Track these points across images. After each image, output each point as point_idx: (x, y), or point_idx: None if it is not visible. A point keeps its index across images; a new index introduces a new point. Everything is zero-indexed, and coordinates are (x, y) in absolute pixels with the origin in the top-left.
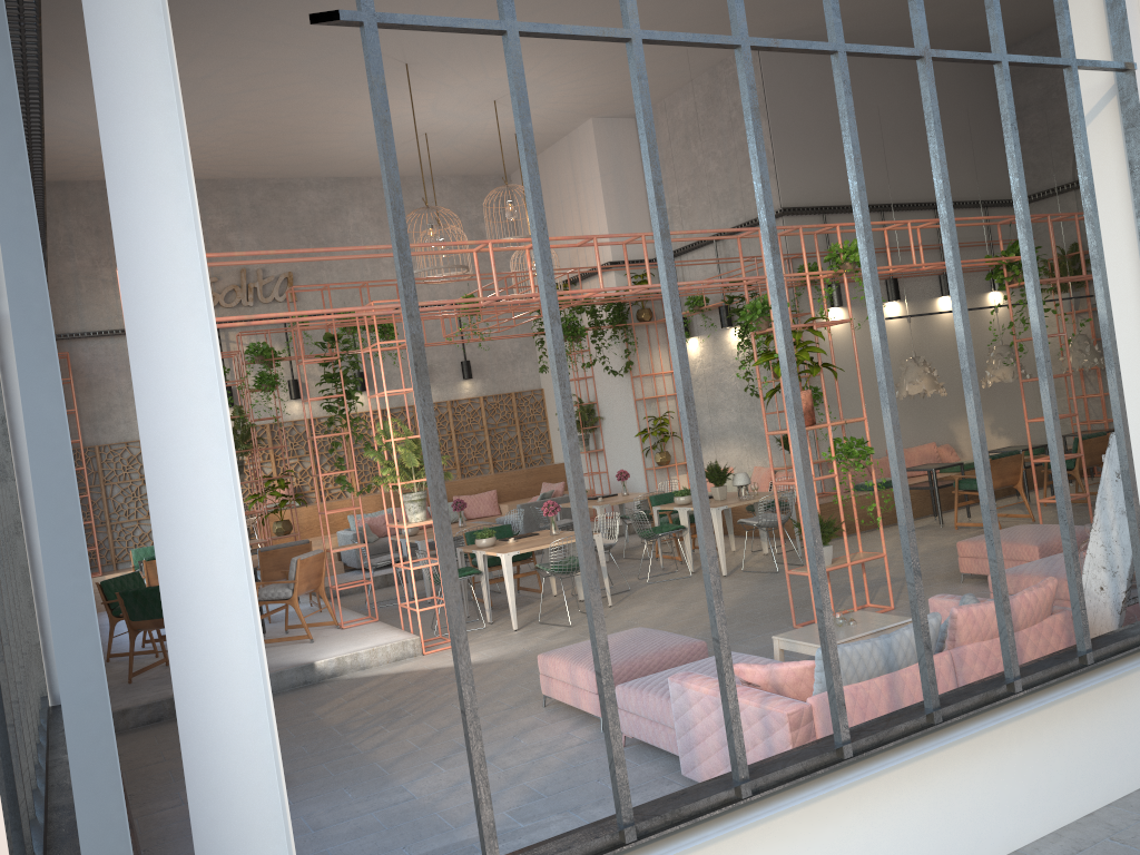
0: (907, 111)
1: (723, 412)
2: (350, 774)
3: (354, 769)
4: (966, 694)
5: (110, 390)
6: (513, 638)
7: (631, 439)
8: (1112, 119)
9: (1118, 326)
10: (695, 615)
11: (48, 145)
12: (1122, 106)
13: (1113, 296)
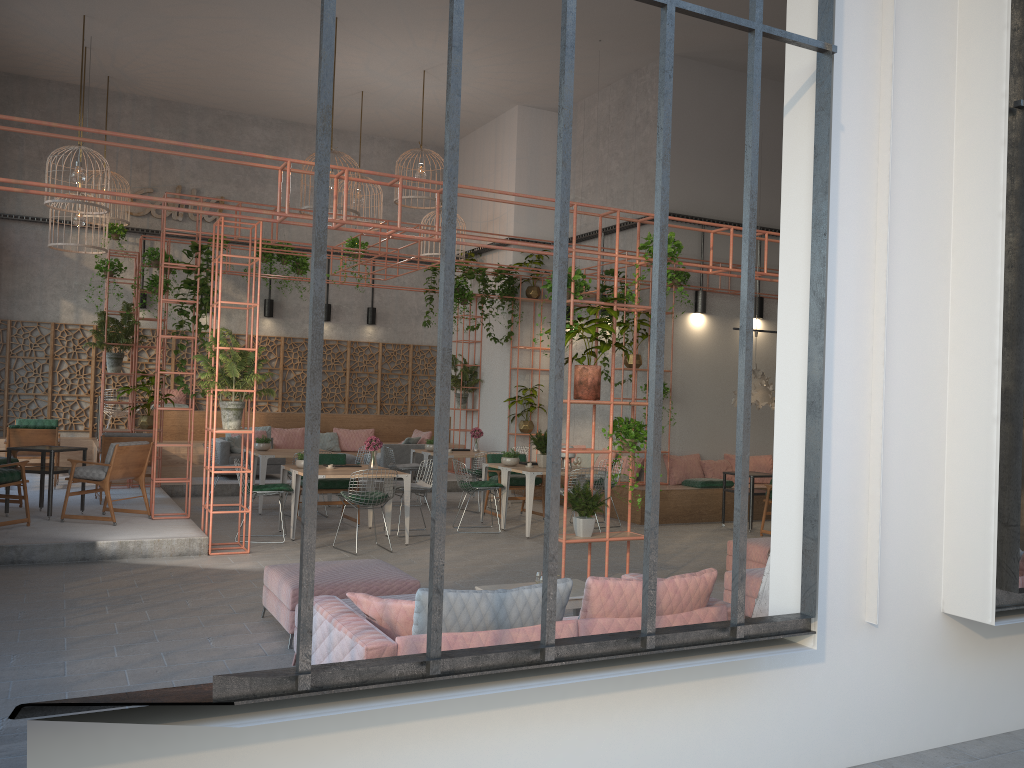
0: None
1: None
2: (33, 643)
3: (41, 640)
4: (483, 651)
5: (33, 272)
6: (298, 555)
7: (502, 404)
8: (812, 103)
9: (787, 316)
10: (471, 564)
11: (7, 37)
12: (817, 88)
13: (788, 285)
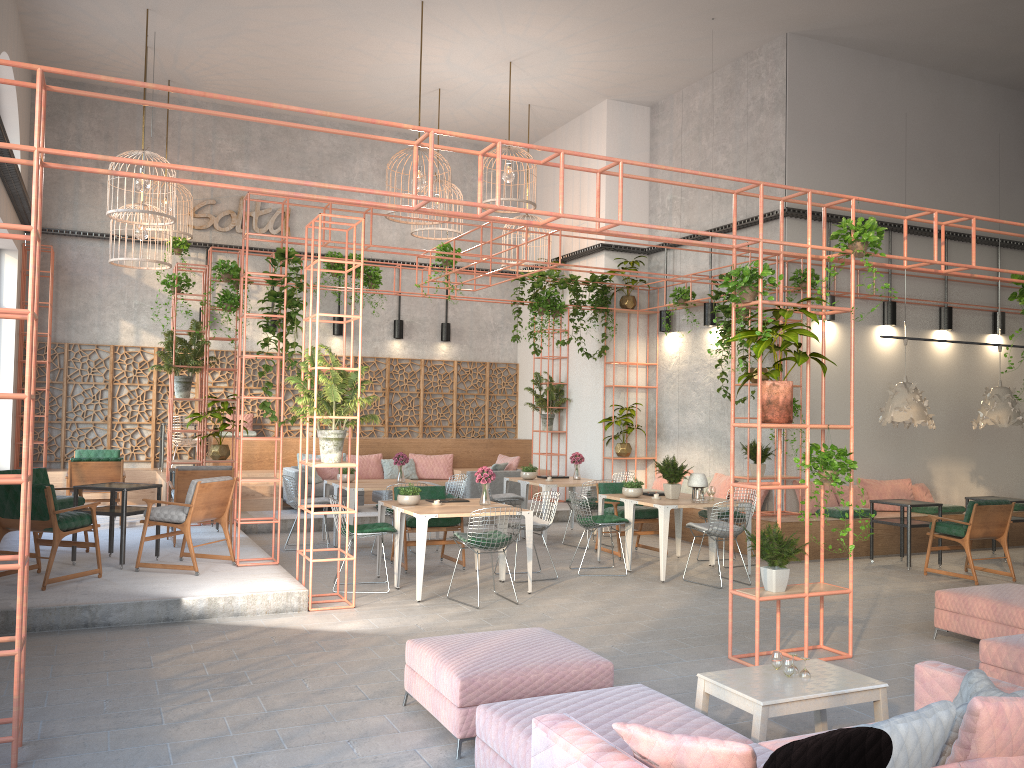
0: (932, 135)
1: (691, 412)
2: (128, 753)
3: (138, 747)
4: None
5: (91, 291)
6: (412, 610)
7: (595, 425)
8: None
9: None
10: (618, 620)
11: (64, 38)
12: None
13: None
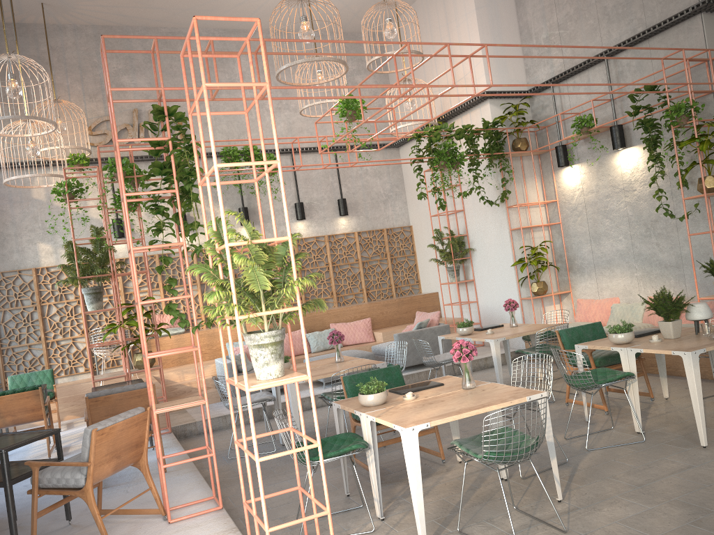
0: None
1: (607, 240)
2: None
3: None
4: None
5: (4, 220)
6: None
7: (505, 269)
8: None
9: None
10: None
11: None
12: None
13: None
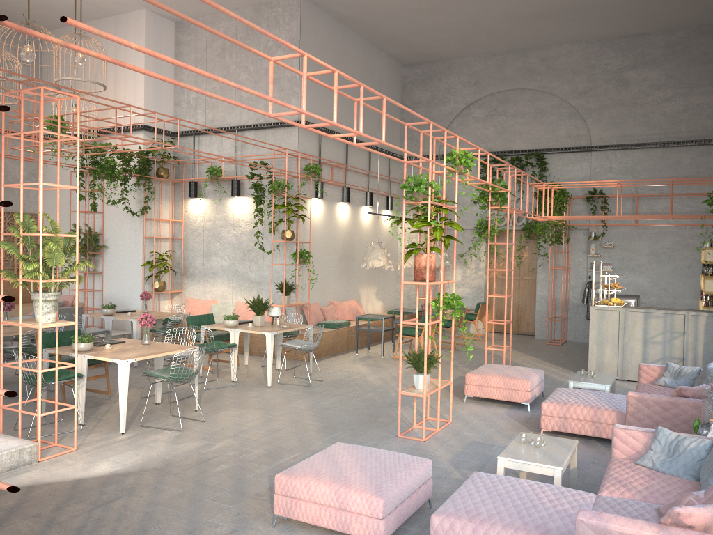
0: (365, 82)
1: (216, 258)
2: None
3: None
4: None
5: None
6: (131, 442)
7: (134, 267)
8: None
9: None
10: (292, 422)
11: None
12: None
13: None
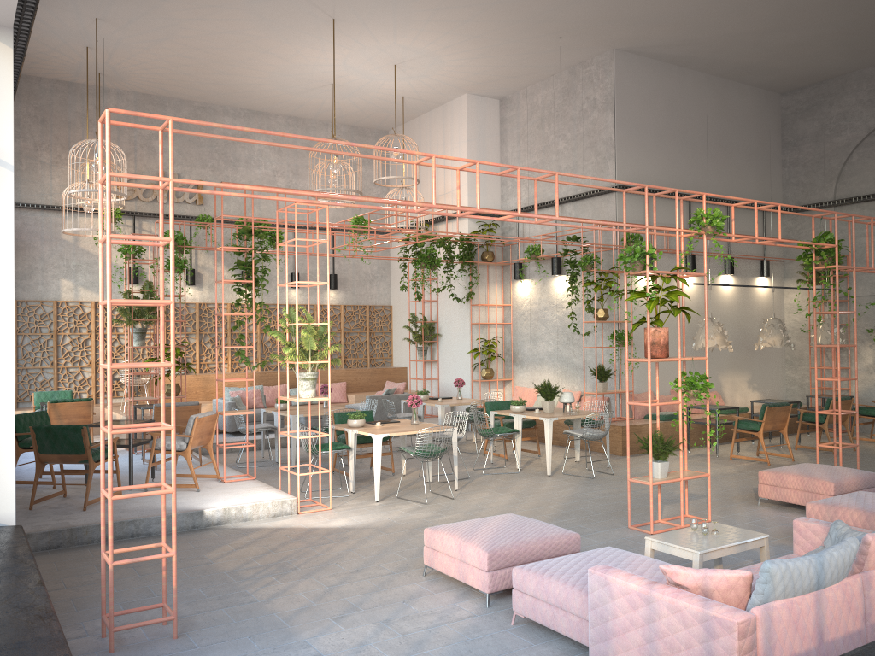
0: (716, 126)
1: (542, 342)
2: (251, 622)
3: (255, 618)
4: None
5: (34, 255)
6: (377, 508)
7: (463, 354)
8: None
9: None
10: (534, 506)
11: None
12: None
13: None
